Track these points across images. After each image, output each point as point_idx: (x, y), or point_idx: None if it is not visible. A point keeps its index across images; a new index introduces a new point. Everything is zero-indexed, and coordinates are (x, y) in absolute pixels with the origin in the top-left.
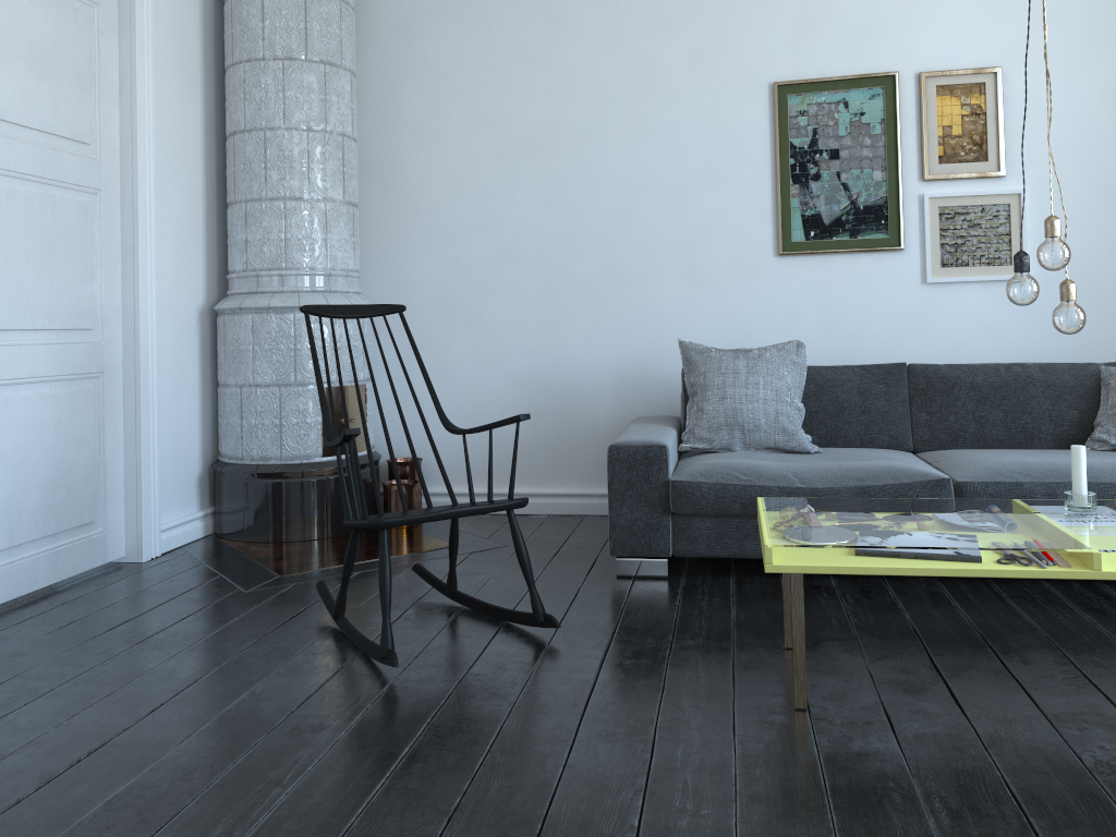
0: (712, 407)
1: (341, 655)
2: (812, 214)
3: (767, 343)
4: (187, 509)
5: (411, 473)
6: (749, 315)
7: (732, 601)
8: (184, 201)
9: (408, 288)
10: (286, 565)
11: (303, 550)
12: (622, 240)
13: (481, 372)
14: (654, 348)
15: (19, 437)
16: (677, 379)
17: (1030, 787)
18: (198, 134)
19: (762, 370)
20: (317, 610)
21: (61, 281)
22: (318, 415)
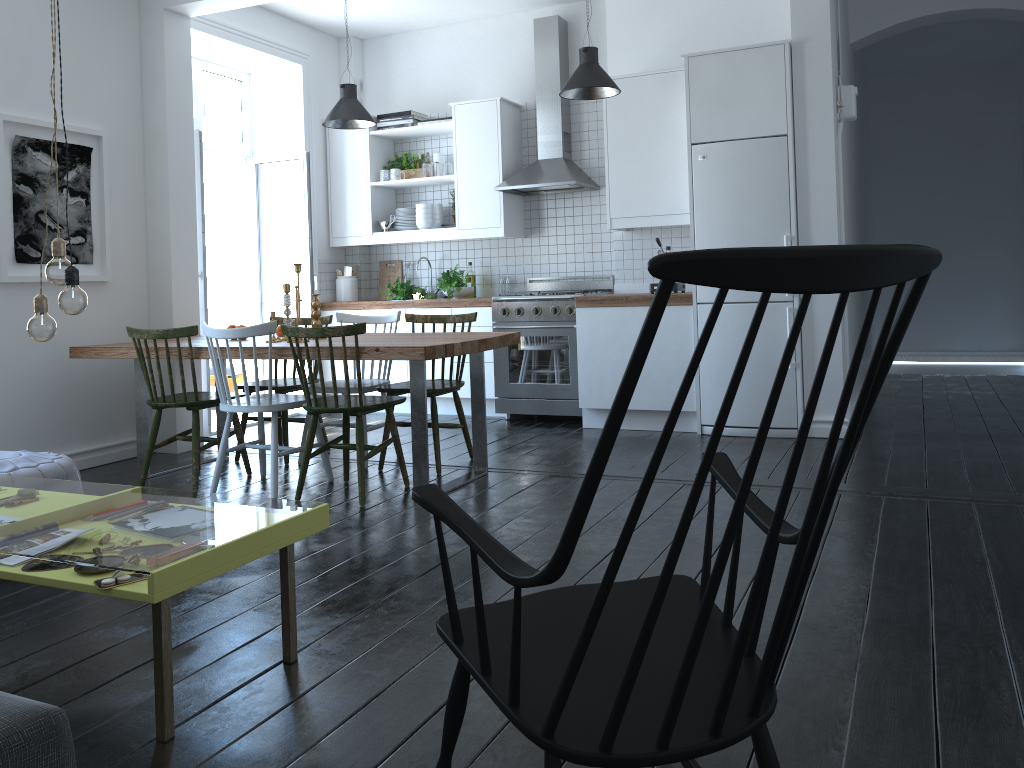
0: None
1: None
2: None
3: None
4: None
5: None
6: None
7: None
8: None
9: None
10: None
11: None
12: None
13: None
14: None
15: None
16: None
17: (256, 599)
18: None
19: None
20: None
21: None
22: None
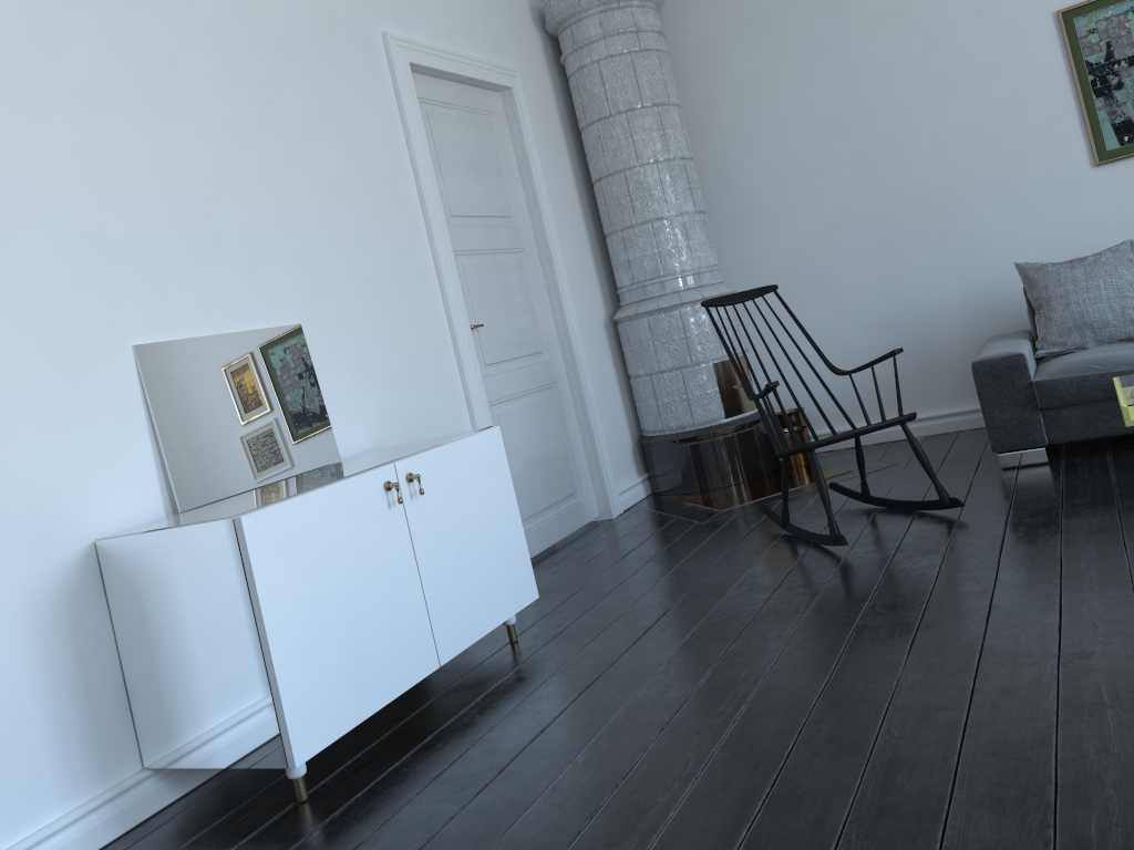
0: (1058, 314)
1: (799, 547)
2: (1122, 120)
3: (1102, 248)
4: (630, 476)
5: (797, 421)
6: (1078, 226)
7: (1111, 470)
8: (576, 241)
9: (759, 269)
10: (722, 503)
11: (730, 493)
12: (941, 186)
13: (837, 326)
14: (992, 274)
15: (521, 436)
16: (1020, 297)
17: None
18: (572, 186)
19: (1100, 273)
20: (765, 526)
21: (518, 321)
22: (715, 386)
